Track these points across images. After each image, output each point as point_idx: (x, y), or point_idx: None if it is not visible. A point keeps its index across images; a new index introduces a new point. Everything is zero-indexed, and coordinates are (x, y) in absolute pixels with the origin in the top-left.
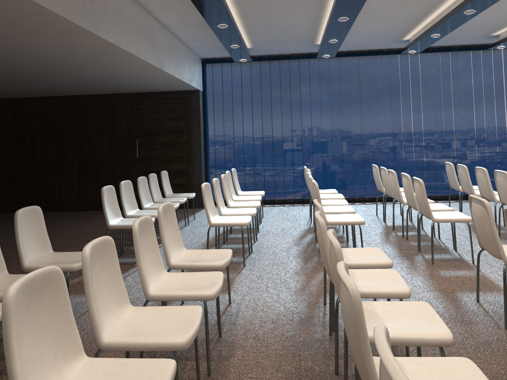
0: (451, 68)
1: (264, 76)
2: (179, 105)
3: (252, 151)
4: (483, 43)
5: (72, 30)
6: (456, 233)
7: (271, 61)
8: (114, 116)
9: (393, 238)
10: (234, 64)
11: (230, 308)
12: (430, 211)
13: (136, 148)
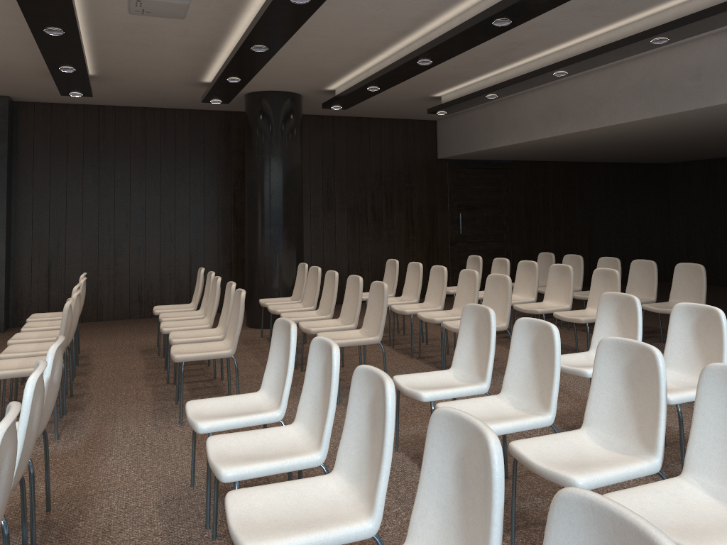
0: None
1: None
2: None
3: None
4: None
5: (699, 111)
6: None
7: None
8: None
9: None
10: None
11: None
12: (454, 356)
13: None
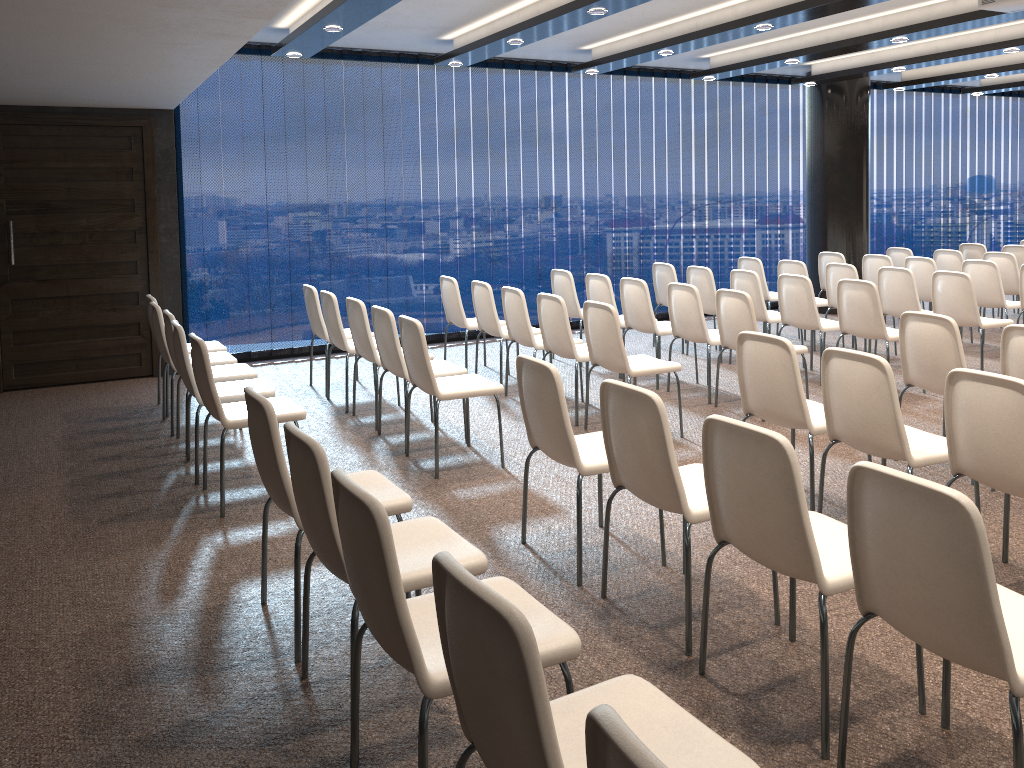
0: (627, 103)
1: (311, 91)
2: (121, 141)
3: (286, 247)
4: (672, 67)
5: None
6: (715, 375)
7: (326, 60)
8: None
9: None
10: (248, 58)
11: (618, 533)
12: None
13: (11, 244)
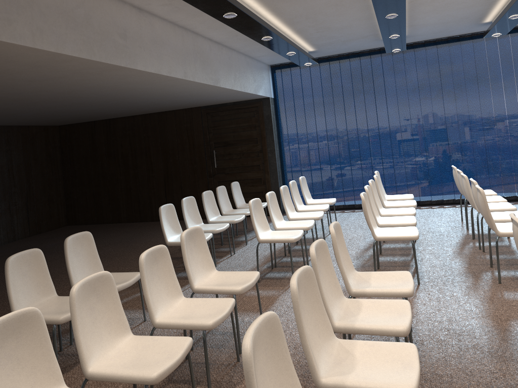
0: None
1: (334, 77)
2: (251, 114)
3: (327, 155)
4: None
5: (108, 68)
6: None
7: (340, 61)
8: (191, 129)
9: (468, 250)
10: (303, 67)
11: None
12: (493, 224)
13: (214, 159)
